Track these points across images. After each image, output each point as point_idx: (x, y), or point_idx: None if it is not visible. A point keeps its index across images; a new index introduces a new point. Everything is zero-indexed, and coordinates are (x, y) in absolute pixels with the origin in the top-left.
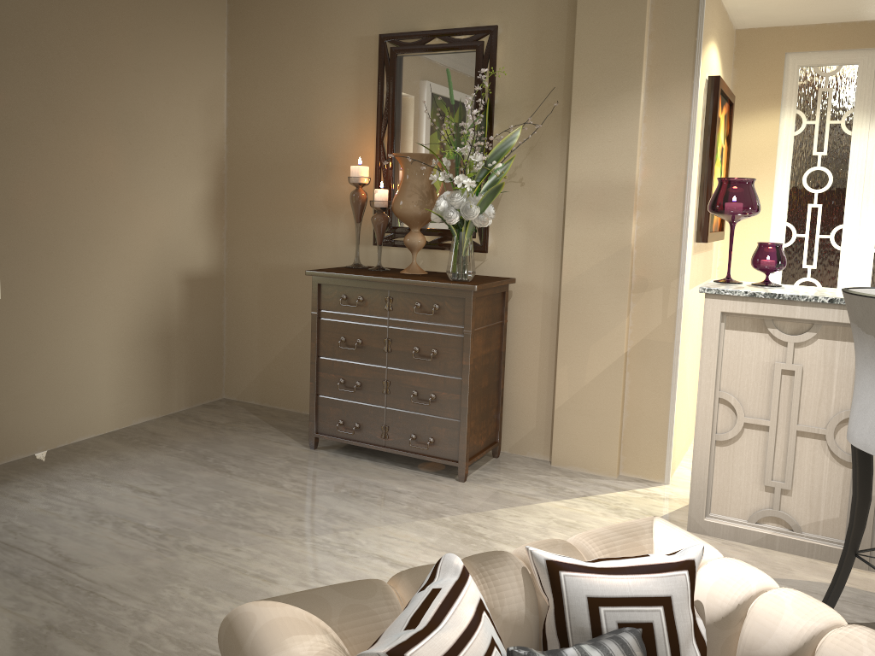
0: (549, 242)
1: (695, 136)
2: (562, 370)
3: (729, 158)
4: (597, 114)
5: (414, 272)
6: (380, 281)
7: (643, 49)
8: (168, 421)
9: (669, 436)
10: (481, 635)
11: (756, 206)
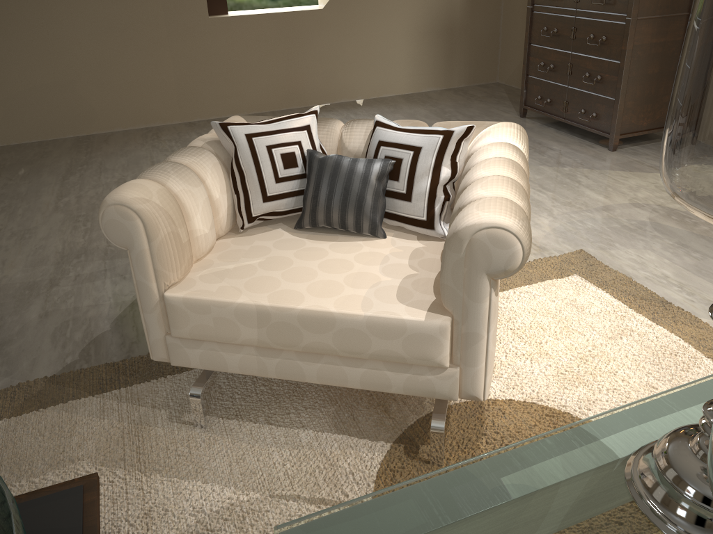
0: None
1: None
2: None
3: None
4: None
5: None
6: None
7: None
8: (445, 92)
9: None
10: (287, 136)
11: None
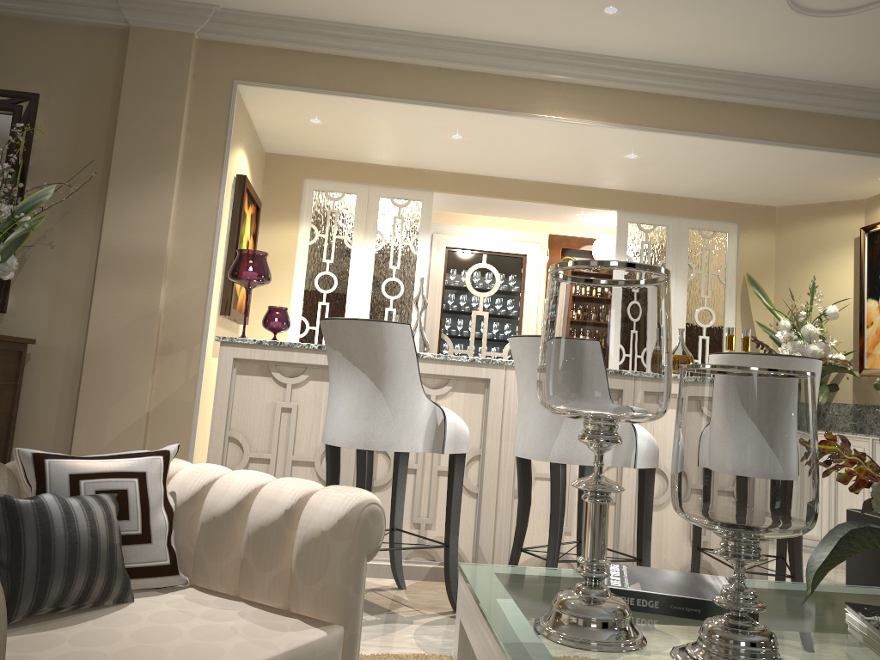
0: (77, 305)
1: (222, 218)
2: (81, 432)
3: None
4: (135, 187)
5: None
6: None
7: (181, 138)
8: None
9: None
10: None
11: (268, 275)
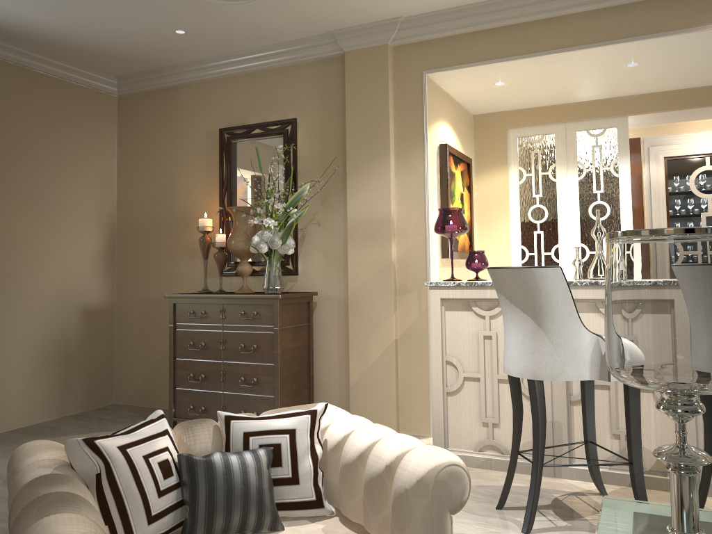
0: (340, 264)
1: (428, 183)
2: (353, 356)
3: (471, 201)
4: (363, 172)
5: (244, 291)
6: (215, 297)
7: (389, 128)
8: (66, 419)
9: (431, 400)
10: (157, 442)
11: (463, 226)
